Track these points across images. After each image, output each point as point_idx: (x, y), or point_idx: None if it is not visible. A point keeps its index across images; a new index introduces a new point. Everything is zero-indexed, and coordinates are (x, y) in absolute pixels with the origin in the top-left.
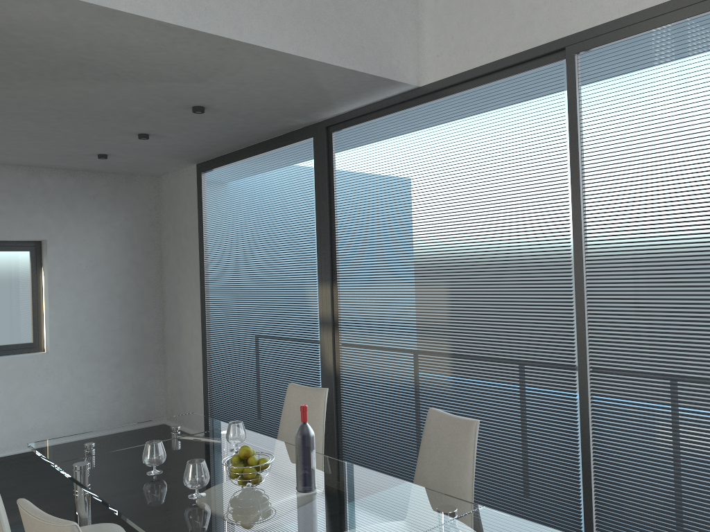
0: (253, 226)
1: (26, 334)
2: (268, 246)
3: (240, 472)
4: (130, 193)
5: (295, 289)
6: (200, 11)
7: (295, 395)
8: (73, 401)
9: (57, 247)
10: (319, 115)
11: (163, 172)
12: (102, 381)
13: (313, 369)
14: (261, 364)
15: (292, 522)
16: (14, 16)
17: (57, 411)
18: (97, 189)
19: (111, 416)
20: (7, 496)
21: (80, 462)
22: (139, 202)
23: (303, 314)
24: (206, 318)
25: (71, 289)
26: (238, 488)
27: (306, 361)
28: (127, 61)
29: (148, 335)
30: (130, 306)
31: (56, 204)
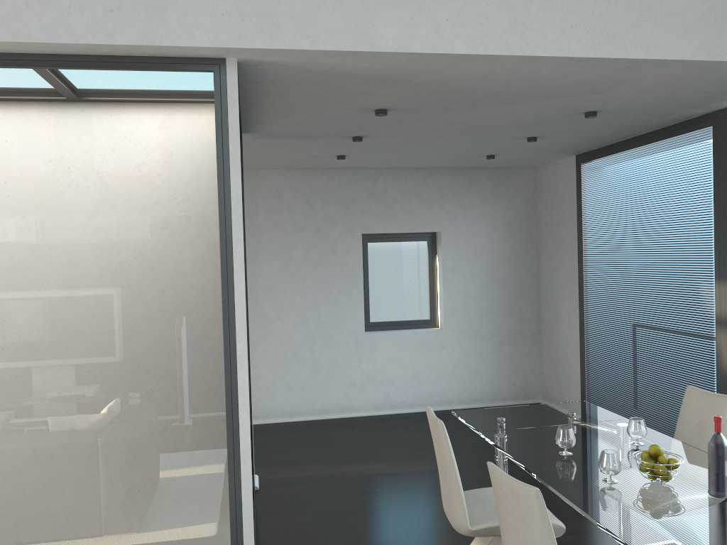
0: (638, 218)
1: (424, 312)
2: (655, 239)
3: (651, 467)
4: (510, 185)
5: (686, 285)
6: (608, 39)
7: (694, 398)
8: (462, 372)
9: (448, 238)
10: (722, 103)
11: (541, 164)
12: (485, 357)
13: (706, 369)
14: (645, 356)
15: (709, 523)
16: (453, 73)
17: (449, 380)
18: (481, 184)
19: (493, 389)
20: (420, 446)
21: (499, 433)
22: (517, 193)
23: (695, 311)
24: (584, 306)
25: (459, 274)
26: (648, 481)
27: (697, 360)
28: (535, 88)
29: (525, 318)
30: (509, 290)
31: (448, 199)
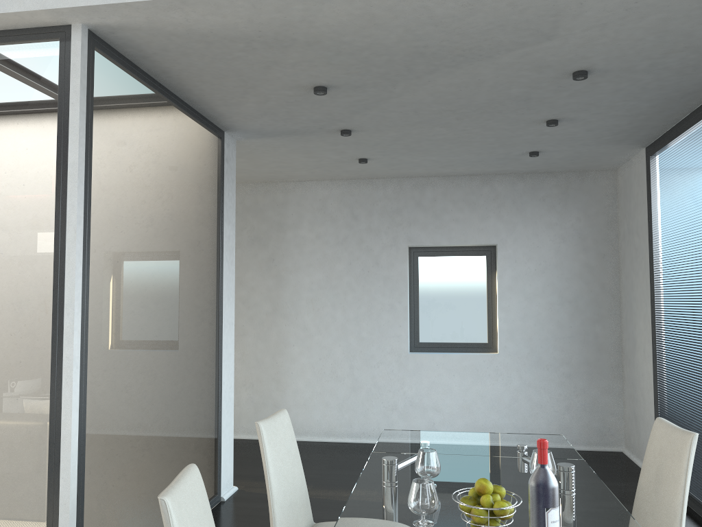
0: (698, 214)
1: (482, 335)
2: None
3: (468, 510)
4: (582, 191)
5: None
6: None
7: (658, 435)
8: (521, 406)
9: (506, 251)
10: None
11: (616, 164)
12: (551, 390)
13: None
14: None
15: None
16: (327, 21)
17: (506, 413)
18: (546, 190)
19: (561, 429)
20: None
21: (389, 456)
22: (592, 200)
23: None
24: (655, 331)
25: (519, 292)
26: None
27: None
28: (456, 37)
29: (602, 347)
30: (581, 313)
31: (506, 208)
